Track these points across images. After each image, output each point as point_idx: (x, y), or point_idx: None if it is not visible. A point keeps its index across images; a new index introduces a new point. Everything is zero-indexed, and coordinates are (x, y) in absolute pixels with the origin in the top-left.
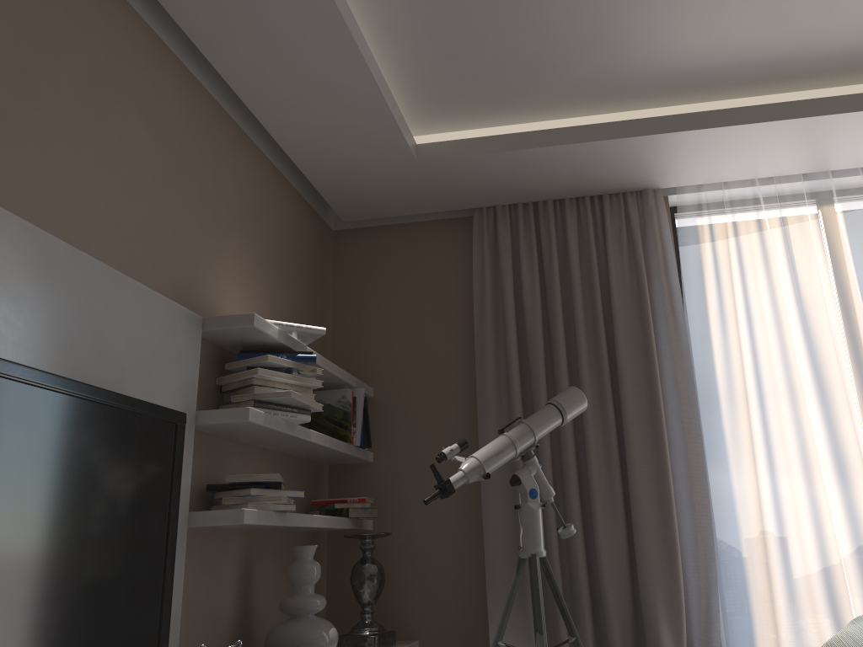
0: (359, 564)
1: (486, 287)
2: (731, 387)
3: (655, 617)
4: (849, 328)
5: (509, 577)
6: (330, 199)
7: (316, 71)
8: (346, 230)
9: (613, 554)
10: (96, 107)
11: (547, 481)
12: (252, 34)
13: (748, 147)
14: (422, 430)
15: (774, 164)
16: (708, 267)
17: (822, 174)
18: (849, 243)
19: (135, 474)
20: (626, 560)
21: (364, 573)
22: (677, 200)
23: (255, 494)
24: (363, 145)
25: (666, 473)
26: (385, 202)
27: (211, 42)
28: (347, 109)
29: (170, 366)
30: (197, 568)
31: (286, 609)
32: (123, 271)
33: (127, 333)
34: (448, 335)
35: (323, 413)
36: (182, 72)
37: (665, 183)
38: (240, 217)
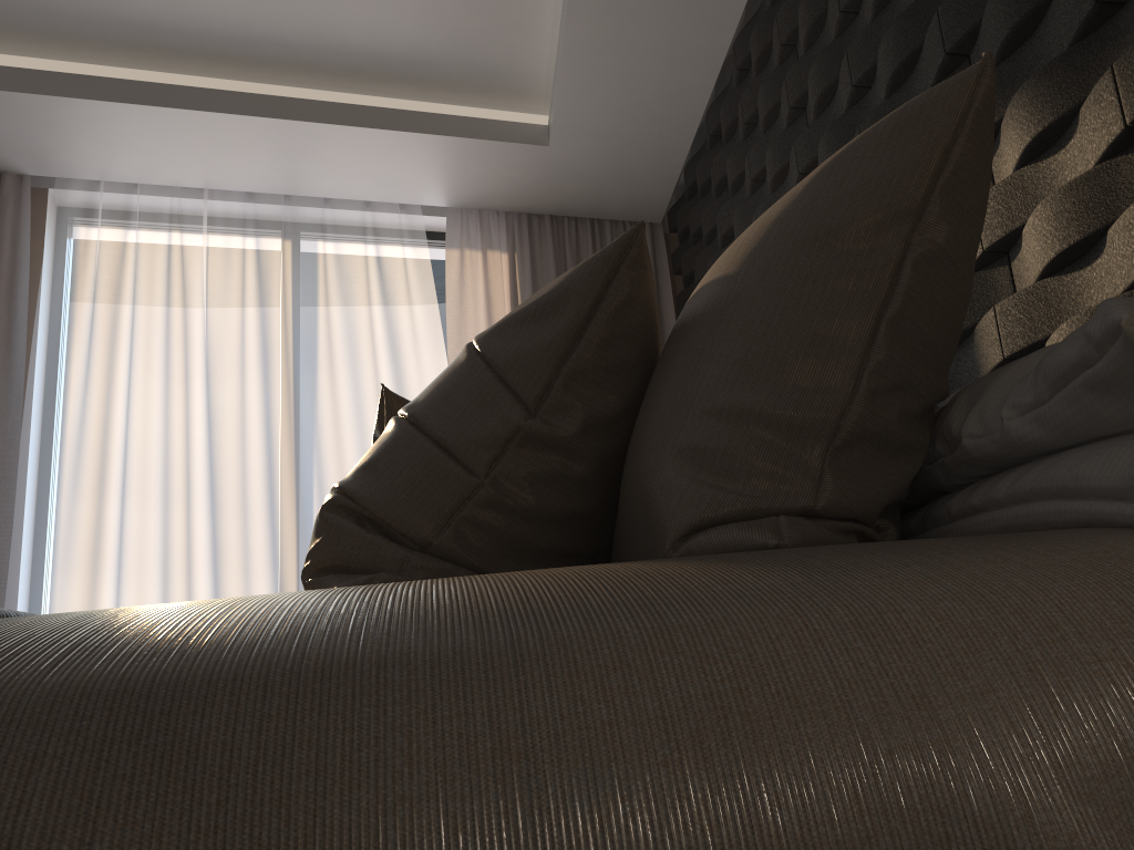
0: None
1: None
2: (80, 459)
3: None
4: (266, 395)
5: None
6: None
7: None
8: None
9: None
10: None
11: None
12: None
13: (136, 138)
14: None
15: (193, 171)
16: (86, 294)
17: (271, 197)
18: (293, 289)
19: None
20: None
21: None
22: (54, 195)
23: None
24: None
25: None
26: None
27: None
28: None
29: None
30: None
31: None
32: None
33: None
34: None
35: None
36: None
37: (32, 168)
38: None
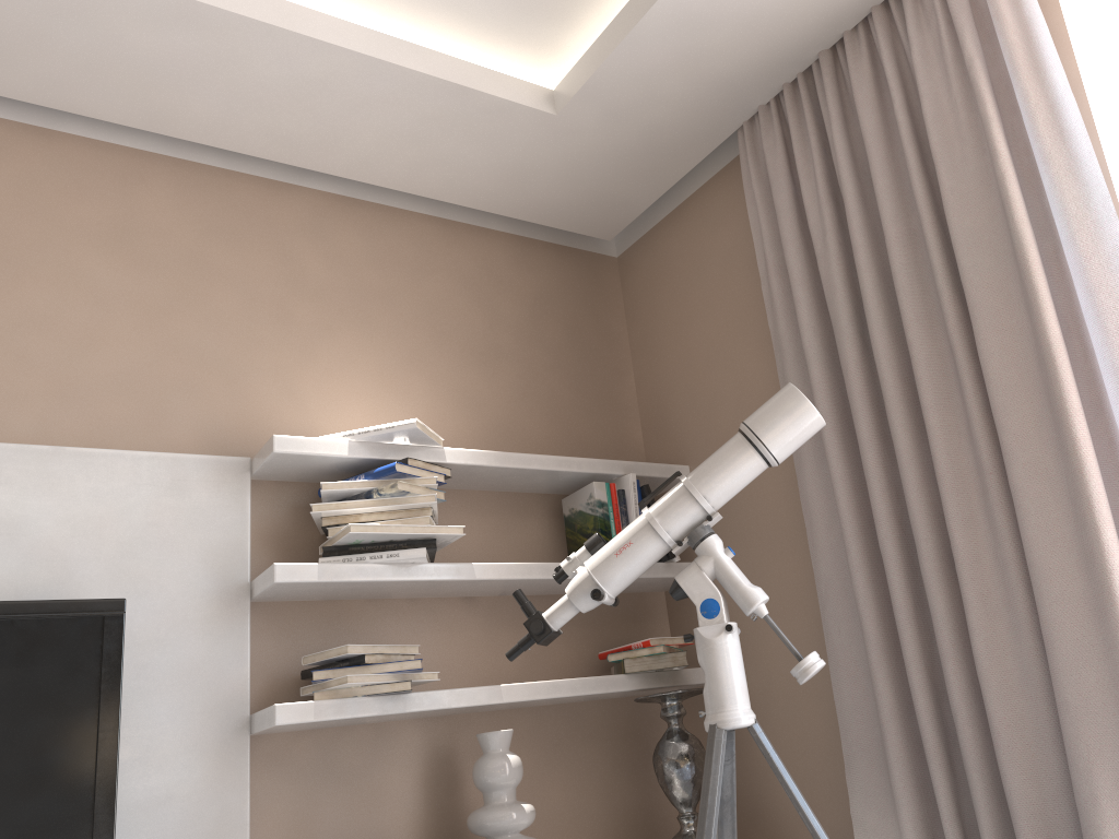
0: (658, 743)
1: (766, 251)
2: None
3: (1095, 835)
4: None
5: (874, 749)
6: (550, 221)
7: (277, 81)
8: (628, 249)
9: (1019, 694)
10: (2, 268)
11: (739, 579)
12: (167, 84)
13: None
14: (751, 512)
15: None
16: None
17: None
18: None
19: (7, 695)
20: (1047, 704)
21: (660, 757)
22: None
23: (322, 677)
24: (468, 135)
25: (1084, 499)
26: (613, 190)
27: (161, 120)
28: (380, 103)
29: (179, 535)
30: (311, 782)
31: (468, 828)
32: (83, 440)
33: (73, 514)
34: (755, 350)
35: (576, 525)
36: (182, 171)
37: None
38: (352, 307)
